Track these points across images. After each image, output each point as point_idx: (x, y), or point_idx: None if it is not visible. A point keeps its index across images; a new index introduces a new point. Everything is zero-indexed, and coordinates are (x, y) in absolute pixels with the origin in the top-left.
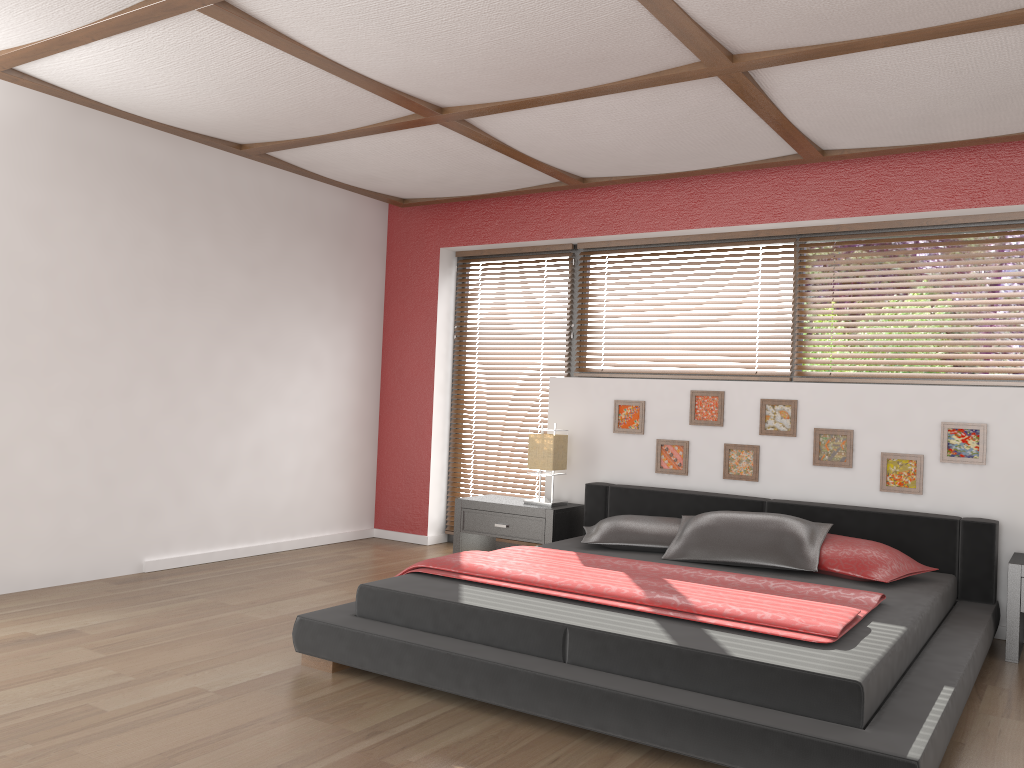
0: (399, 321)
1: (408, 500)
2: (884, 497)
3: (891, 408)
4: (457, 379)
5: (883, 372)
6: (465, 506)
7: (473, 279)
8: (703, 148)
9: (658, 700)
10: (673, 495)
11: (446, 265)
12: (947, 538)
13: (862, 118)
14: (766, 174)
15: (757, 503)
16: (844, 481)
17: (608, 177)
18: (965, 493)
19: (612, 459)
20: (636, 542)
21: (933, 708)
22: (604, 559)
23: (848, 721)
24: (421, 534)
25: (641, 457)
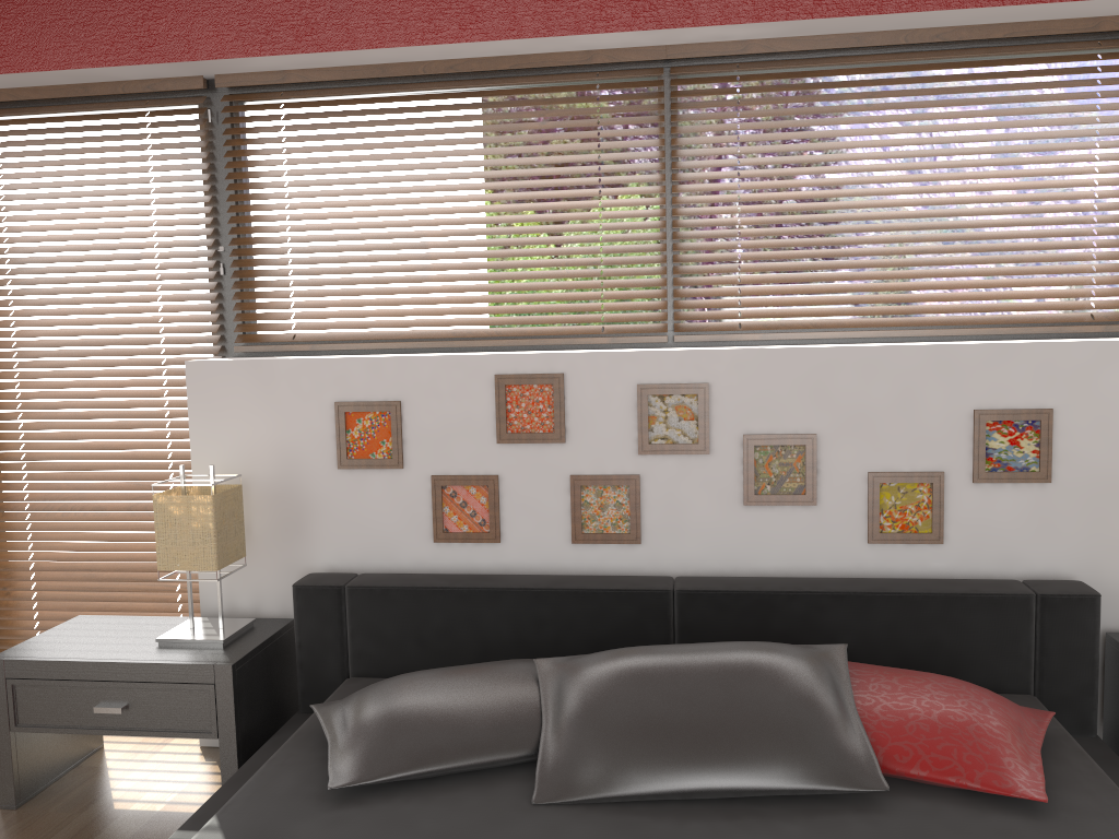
0: None
1: None
2: (876, 553)
3: (884, 390)
4: None
5: (828, 318)
6: (16, 674)
7: None
8: None
9: None
10: (486, 594)
11: None
12: (1017, 629)
13: None
14: None
15: (659, 595)
16: (803, 530)
17: None
18: (1016, 535)
19: (341, 522)
20: (459, 759)
21: None
22: None
23: None
24: None
25: (402, 513)
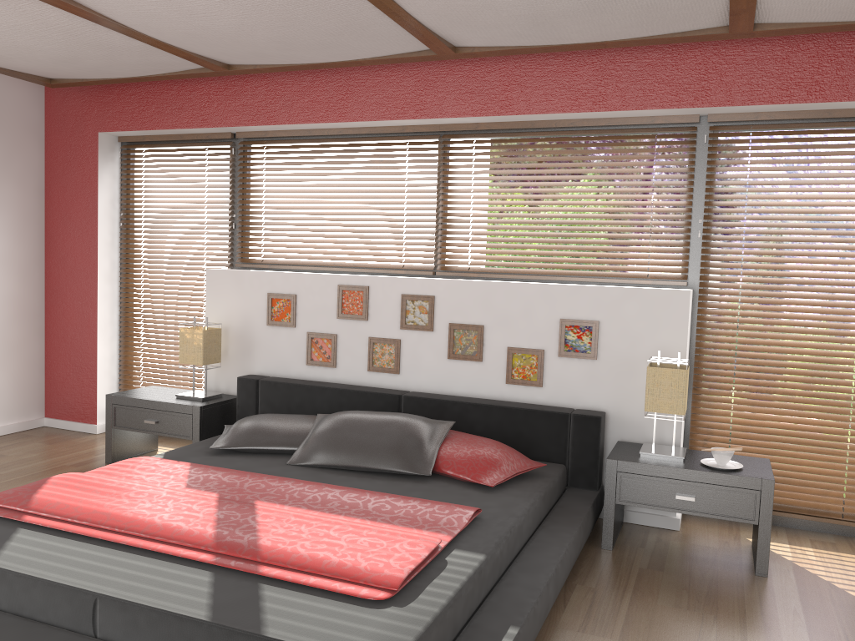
0: (61, 208)
1: (77, 389)
2: (510, 389)
3: (517, 305)
4: (125, 267)
5: (516, 267)
6: (116, 402)
7: (137, 166)
8: (329, 38)
9: None
10: (318, 389)
11: (107, 150)
12: (560, 430)
13: (476, 13)
14: (409, 69)
15: (394, 397)
16: (475, 374)
17: (253, 65)
18: (579, 386)
19: (267, 351)
20: (266, 445)
21: None
22: (215, 474)
23: None
24: (91, 423)
25: (293, 349)
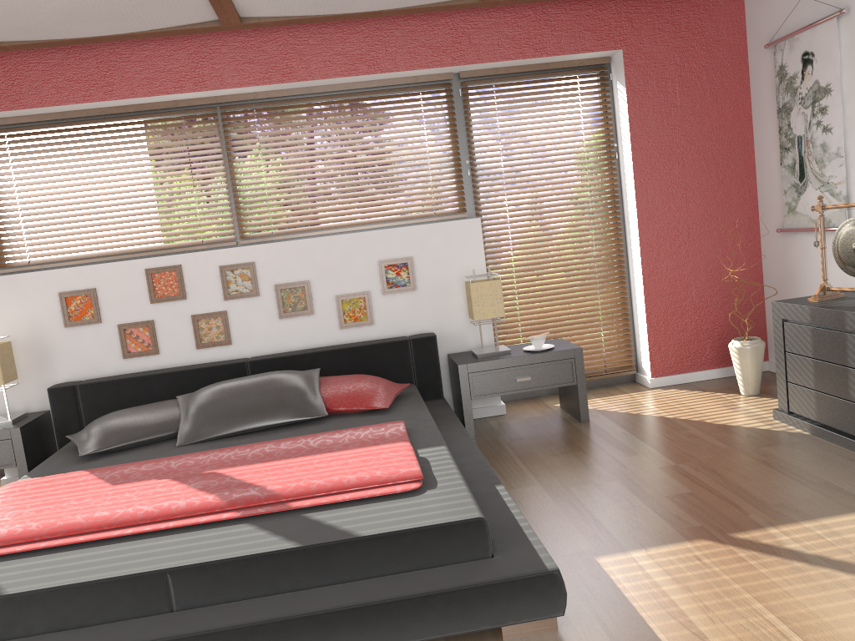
0: None
1: None
2: (344, 333)
3: (337, 256)
4: None
5: (316, 225)
6: None
7: None
8: (127, 9)
9: (310, 613)
10: (153, 377)
11: None
12: (404, 356)
13: None
14: (179, 42)
15: (240, 365)
16: (309, 327)
17: None
18: (405, 316)
19: (70, 355)
20: (141, 437)
21: (512, 511)
22: (128, 469)
23: (480, 555)
24: None
25: (104, 346)
